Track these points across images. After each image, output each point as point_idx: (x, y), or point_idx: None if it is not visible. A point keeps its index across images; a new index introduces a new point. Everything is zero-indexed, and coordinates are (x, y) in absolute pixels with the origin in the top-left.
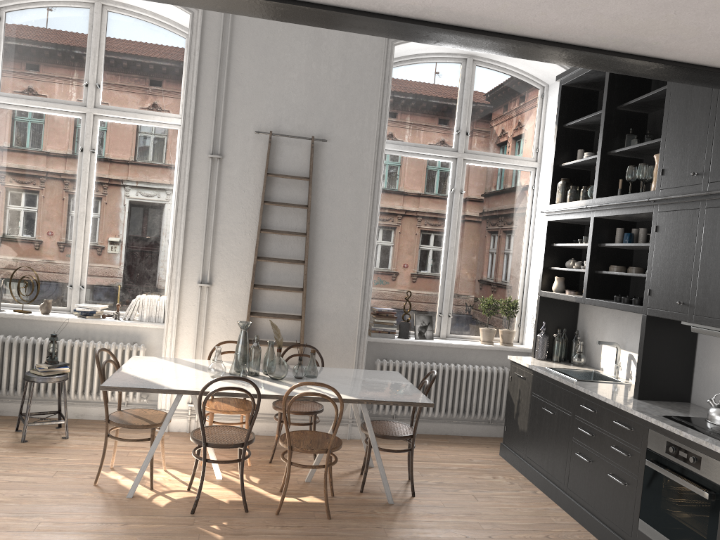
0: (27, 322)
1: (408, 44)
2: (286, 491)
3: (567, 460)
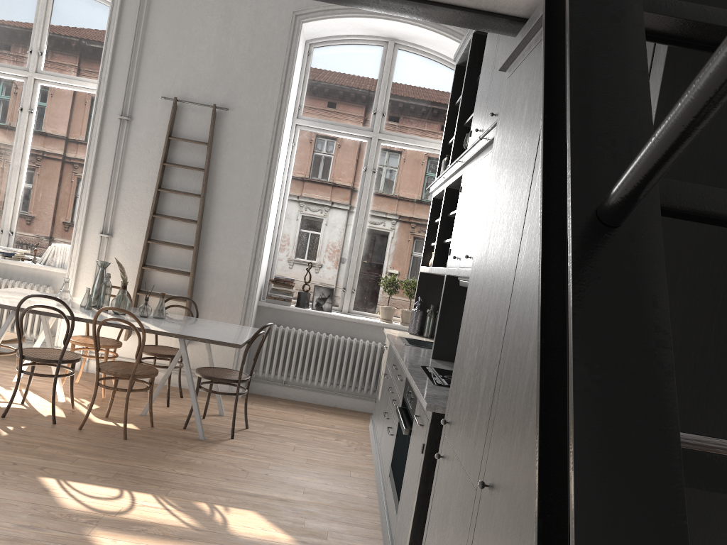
0: None
1: (317, 23)
2: (91, 409)
3: (384, 421)
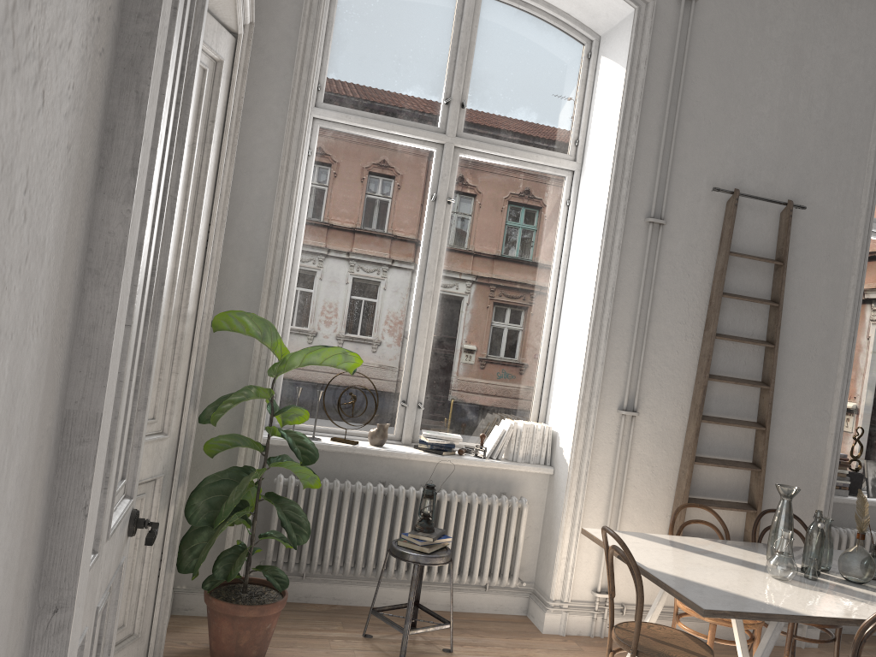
0: (353, 458)
1: None
2: None
3: None
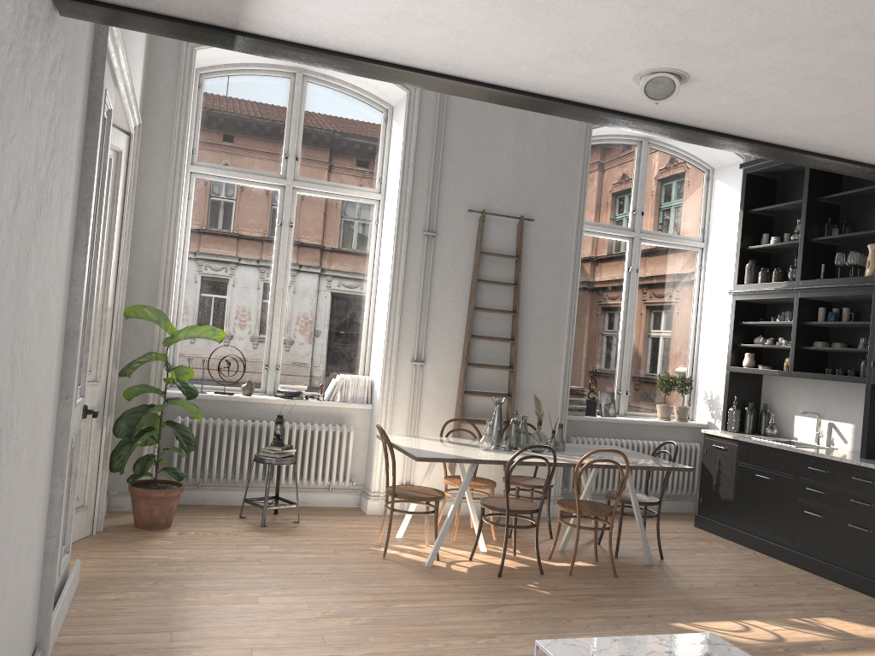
0: (230, 404)
1: (602, 128)
2: (576, 553)
3: (792, 520)
